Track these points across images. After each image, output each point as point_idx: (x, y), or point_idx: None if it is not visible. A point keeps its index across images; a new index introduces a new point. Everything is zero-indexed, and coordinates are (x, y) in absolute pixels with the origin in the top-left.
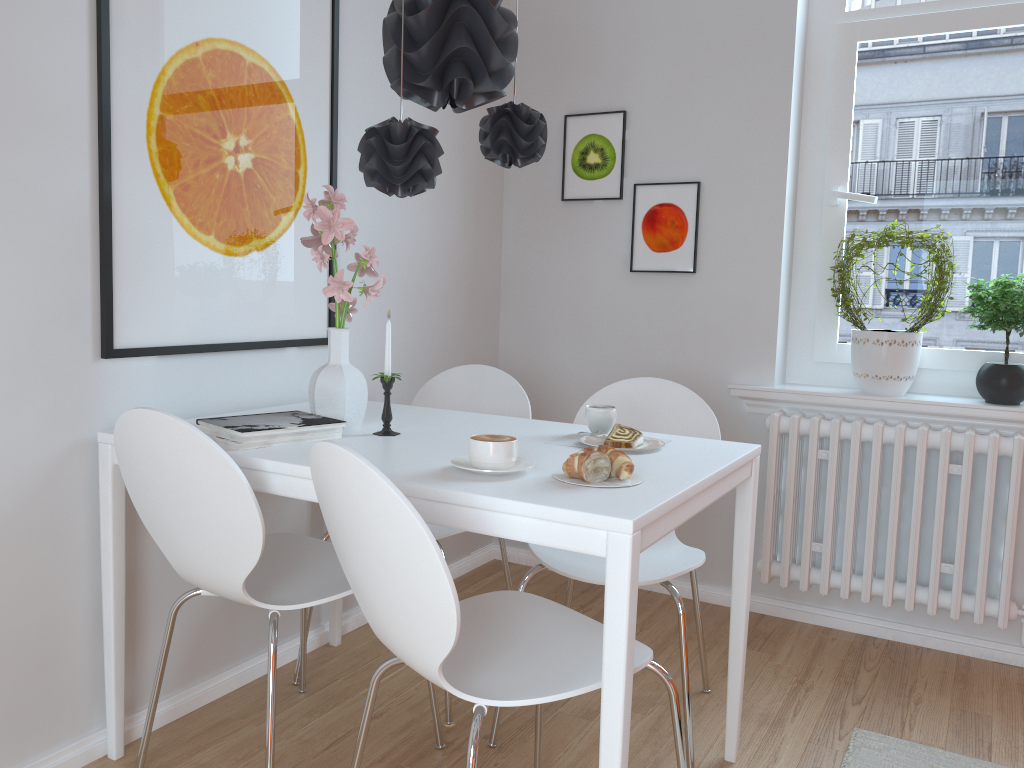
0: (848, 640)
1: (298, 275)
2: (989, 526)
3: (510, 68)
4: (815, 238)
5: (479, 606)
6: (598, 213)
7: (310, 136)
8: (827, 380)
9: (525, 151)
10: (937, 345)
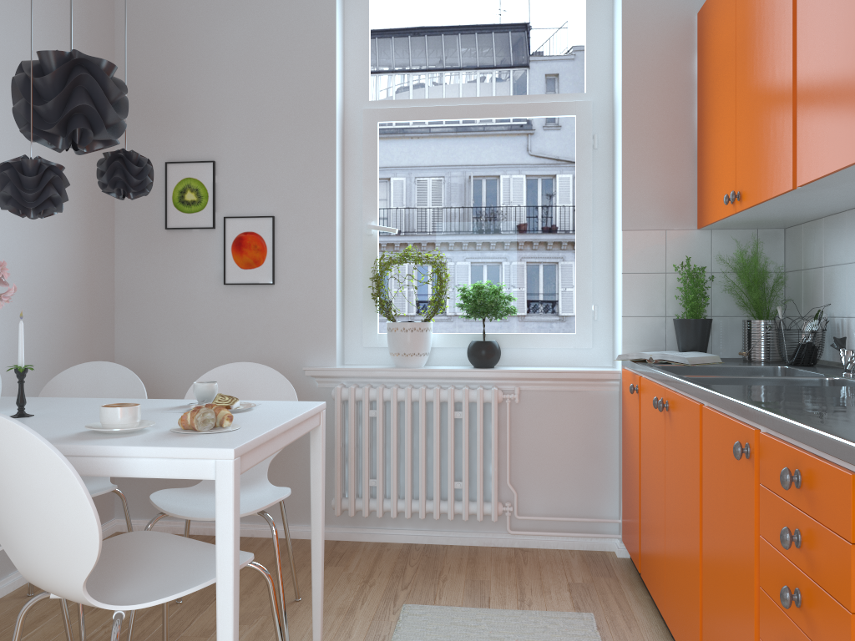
0: (398, 548)
1: None
2: (481, 451)
3: (123, 123)
4: (359, 258)
5: (112, 545)
6: (196, 239)
7: None
8: (373, 360)
9: (136, 187)
10: (443, 331)
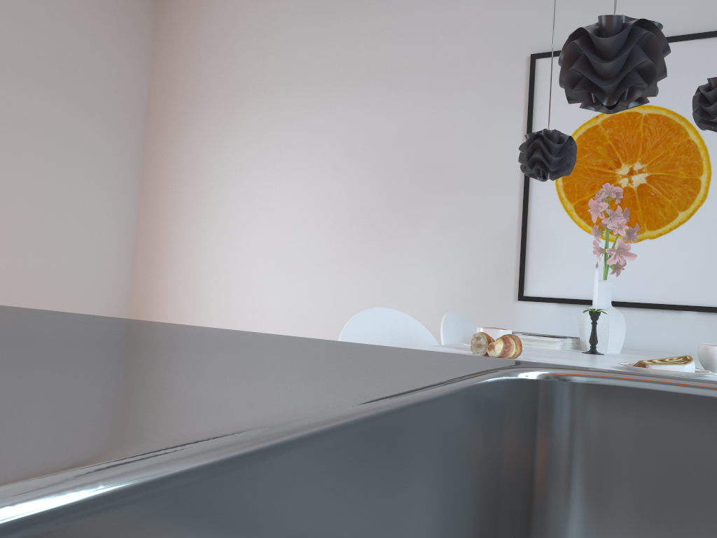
0: None
1: (696, 256)
2: None
3: (634, 62)
4: None
5: None
6: None
7: (714, 149)
8: None
9: (716, 115)
10: None
